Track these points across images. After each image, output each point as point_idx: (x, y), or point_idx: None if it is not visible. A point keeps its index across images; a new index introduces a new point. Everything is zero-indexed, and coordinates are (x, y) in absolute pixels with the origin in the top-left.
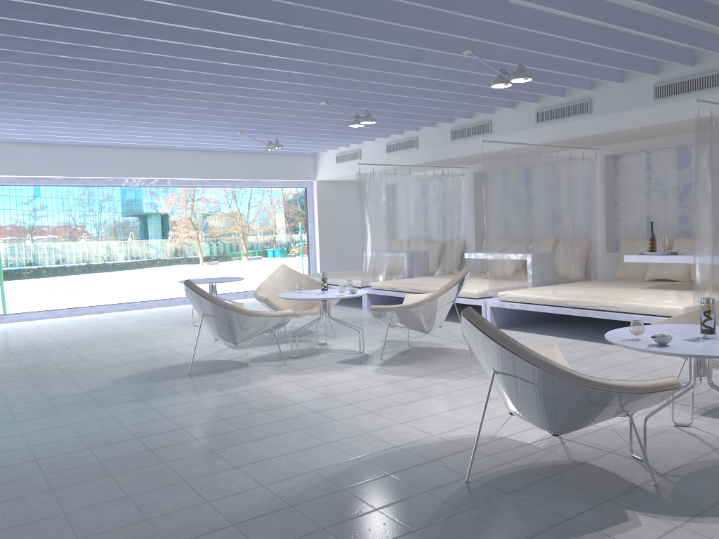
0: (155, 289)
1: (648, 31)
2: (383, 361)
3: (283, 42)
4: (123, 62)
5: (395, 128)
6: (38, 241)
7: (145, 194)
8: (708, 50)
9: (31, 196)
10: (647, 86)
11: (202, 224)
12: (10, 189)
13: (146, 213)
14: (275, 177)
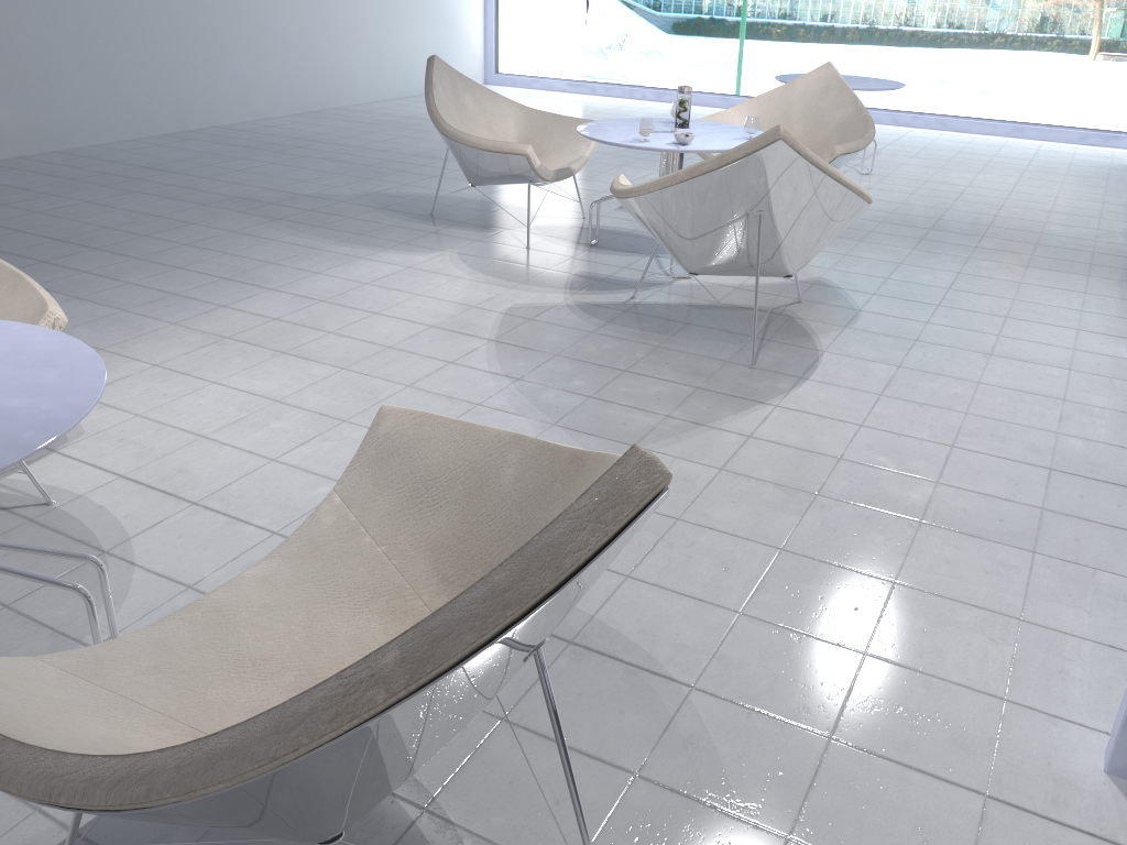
0: (978, 94)
1: None
2: (619, 301)
3: None
4: None
5: None
6: None
7: None
8: None
9: None
10: None
11: None
12: None
13: None
14: None
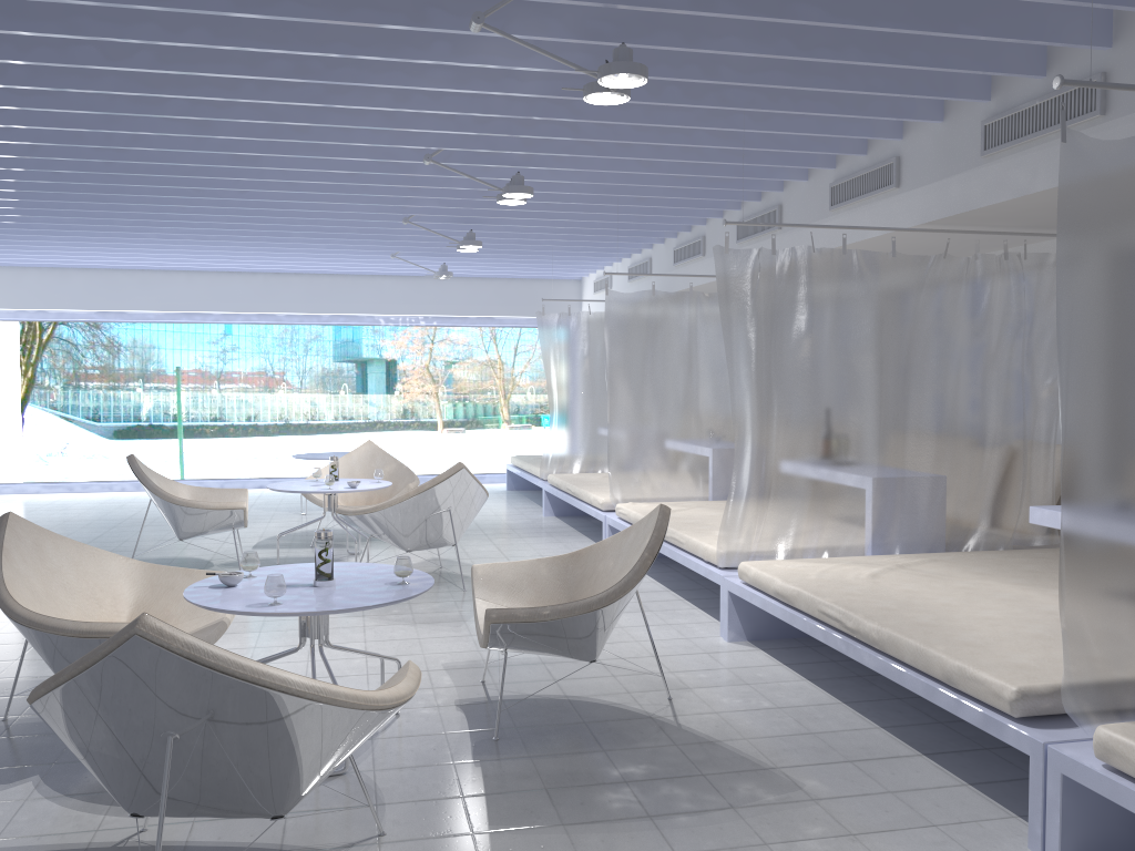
0: None
1: (645, 120)
2: None
3: (188, 164)
4: (77, 192)
5: (609, 245)
6: (226, 390)
7: (366, 333)
8: (819, 134)
9: (221, 333)
10: (827, 186)
11: (444, 376)
12: (197, 325)
13: (366, 359)
14: (514, 312)
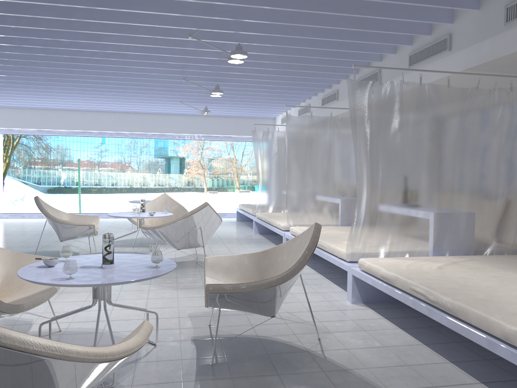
0: None
1: (309, 8)
2: None
3: (63, 40)
4: (11, 59)
5: (289, 97)
6: (102, 170)
7: (170, 144)
8: (406, 20)
9: (100, 143)
10: (407, 55)
11: (208, 165)
12: (88, 139)
13: (170, 156)
14: (242, 134)
